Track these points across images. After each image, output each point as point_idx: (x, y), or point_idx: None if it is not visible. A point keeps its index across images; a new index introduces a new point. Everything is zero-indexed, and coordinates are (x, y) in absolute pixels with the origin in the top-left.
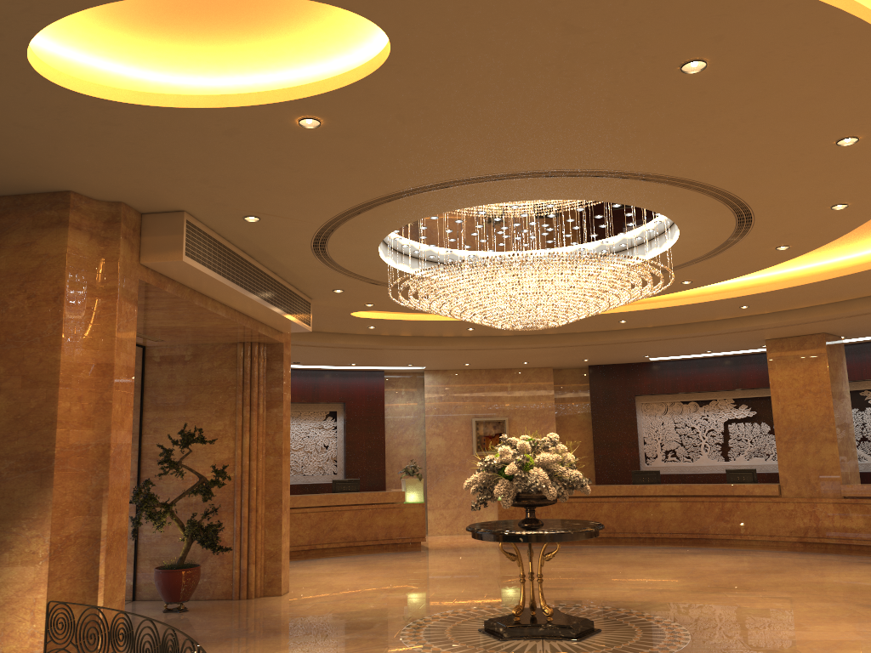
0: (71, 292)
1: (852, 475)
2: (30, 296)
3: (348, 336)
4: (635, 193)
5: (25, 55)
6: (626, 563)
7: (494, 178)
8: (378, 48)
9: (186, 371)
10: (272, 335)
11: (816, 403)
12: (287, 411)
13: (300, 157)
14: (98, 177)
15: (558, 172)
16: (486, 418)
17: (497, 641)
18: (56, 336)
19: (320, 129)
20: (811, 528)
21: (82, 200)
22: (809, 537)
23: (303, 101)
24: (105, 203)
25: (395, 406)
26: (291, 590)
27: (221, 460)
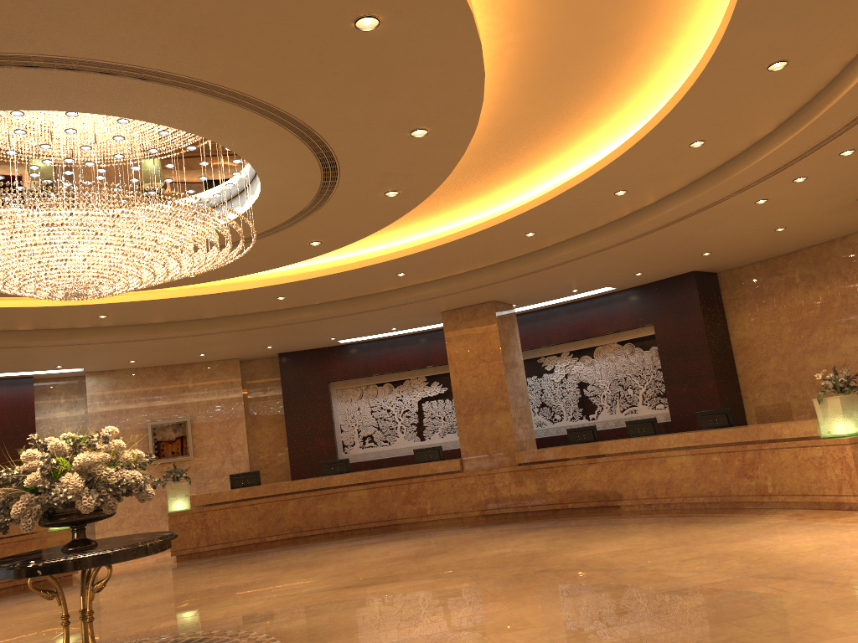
0: None
1: (528, 442)
2: None
3: None
4: (148, 102)
5: None
6: (292, 566)
7: None
8: None
9: None
10: None
11: (490, 372)
12: None
13: None
14: None
15: None
16: (165, 421)
17: None
18: None
19: None
20: (492, 500)
21: None
22: (490, 509)
23: None
24: None
25: (53, 418)
26: None
27: None
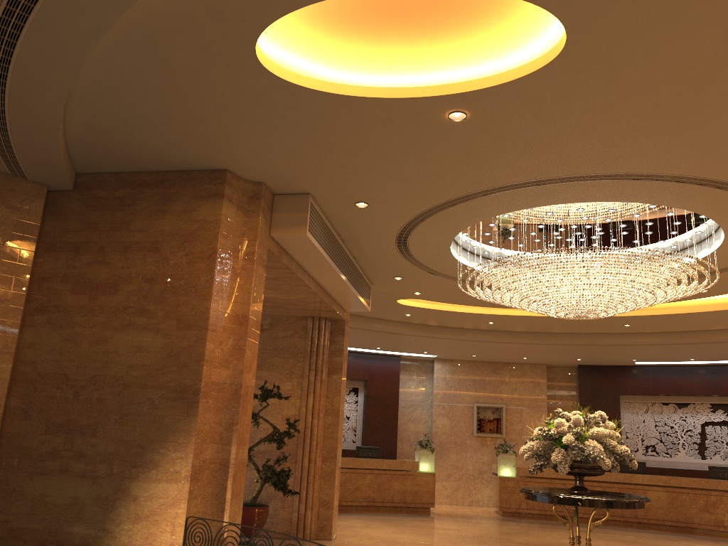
0: (221, 253)
1: None
2: (188, 253)
3: (385, 321)
4: (703, 200)
5: (255, 41)
6: (627, 541)
7: (586, 179)
8: (527, 54)
9: (263, 337)
10: (339, 312)
11: None
12: (344, 378)
13: (432, 149)
14: (255, 158)
15: (646, 175)
16: (486, 404)
17: None
18: (208, 288)
19: (462, 123)
20: None
21: (234, 178)
22: None
23: (462, 95)
24: (250, 182)
25: (407, 388)
26: (337, 536)
27: (288, 416)
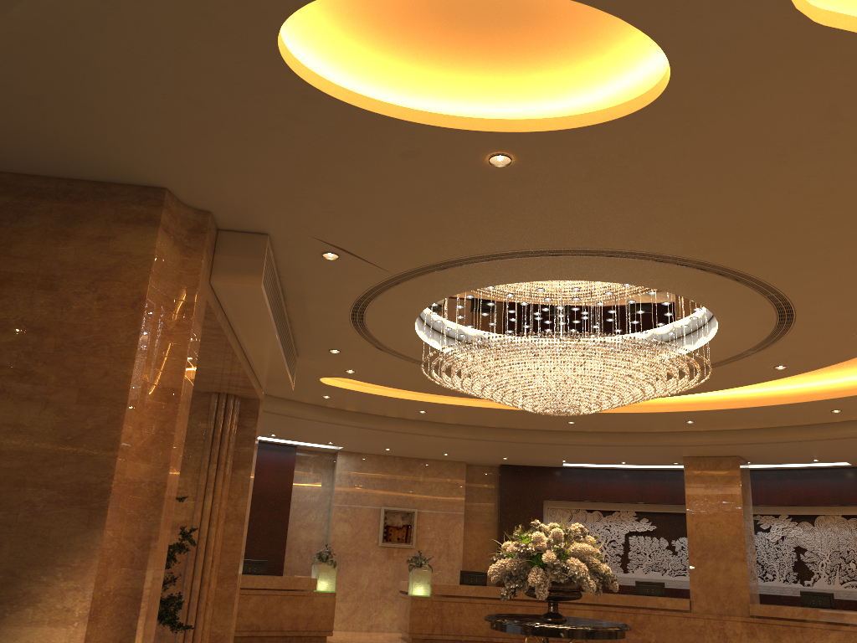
0: (151, 300)
1: (755, 595)
2: (101, 297)
3: (294, 403)
4: (715, 292)
5: (285, 18)
6: None
7: (608, 254)
8: (591, 100)
9: None
10: (256, 388)
11: (729, 522)
12: (252, 474)
13: (450, 196)
14: (214, 178)
15: (671, 258)
16: (396, 508)
17: None
18: (130, 347)
19: (501, 169)
20: None
21: (173, 201)
22: None
23: (517, 135)
24: (192, 210)
25: (302, 486)
26: None
27: (176, 522)
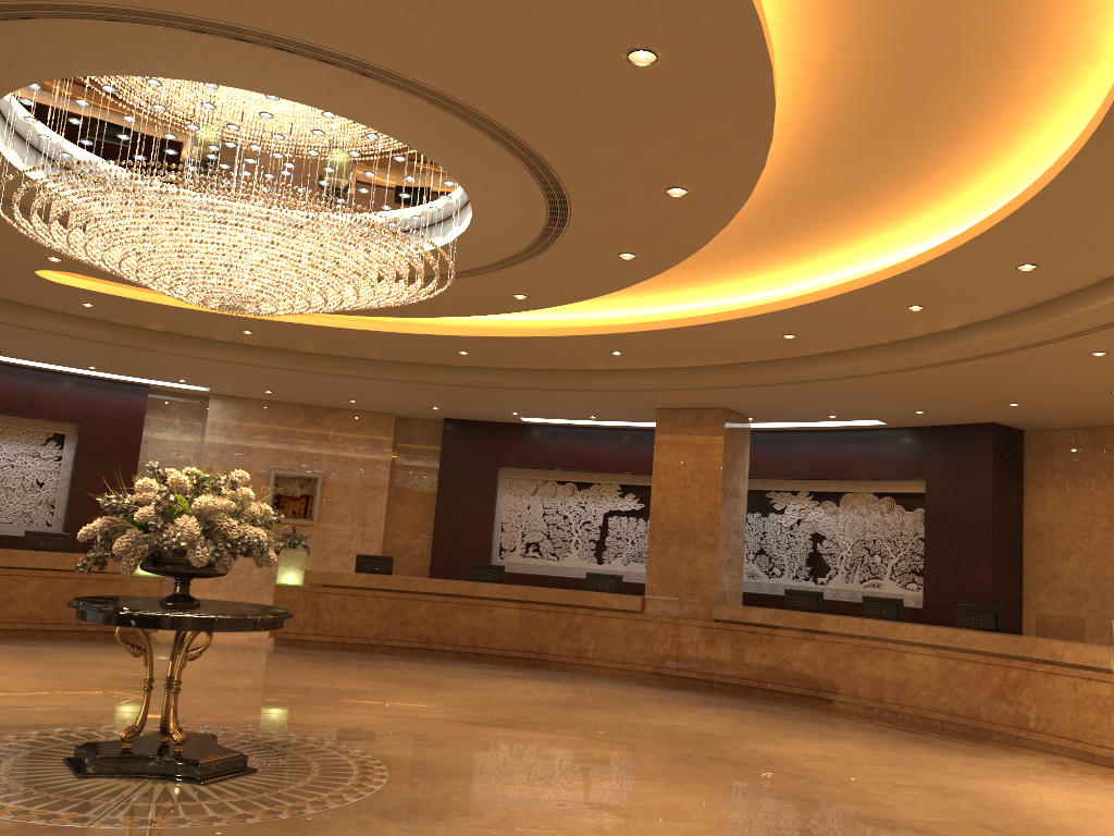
0: None
1: (732, 594)
2: None
3: (57, 315)
4: (364, 101)
5: None
6: (411, 682)
7: (105, 16)
8: None
9: None
10: None
11: (703, 497)
12: None
13: None
14: None
15: (210, 24)
16: (292, 472)
17: (72, 778)
18: None
19: None
20: (672, 656)
21: None
22: (667, 668)
23: None
24: None
25: (163, 440)
26: None
27: None
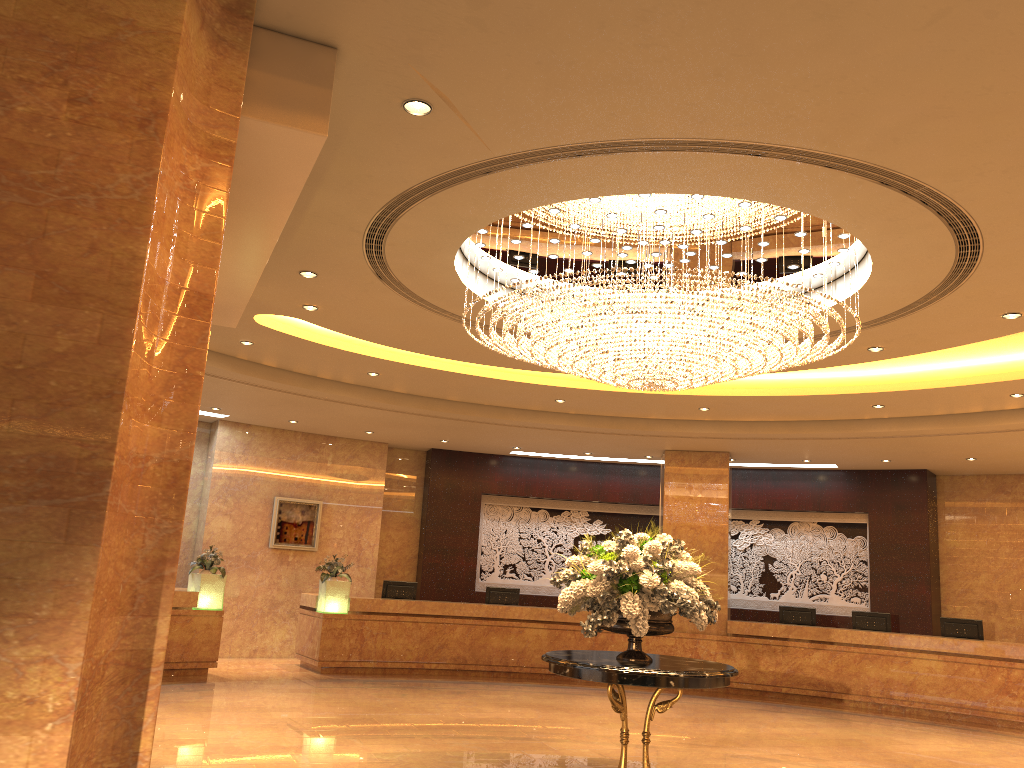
0: (172, 121)
1: (729, 611)
2: (76, 98)
3: None
4: (906, 239)
5: None
6: (535, 706)
7: (829, 164)
8: None
9: None
10: None
11: (712, 528)
12: None
13: (695, 23)
14: None
15: (904, 181)
16: (295, 499)
17: None
18: (139, 204)
19: None
20: None
21: None
22: None
23: None
24: None
25: None
26: None
27: None
